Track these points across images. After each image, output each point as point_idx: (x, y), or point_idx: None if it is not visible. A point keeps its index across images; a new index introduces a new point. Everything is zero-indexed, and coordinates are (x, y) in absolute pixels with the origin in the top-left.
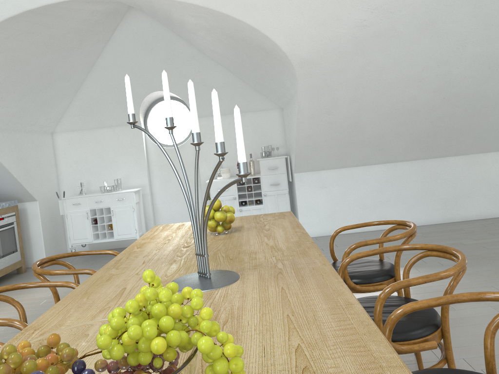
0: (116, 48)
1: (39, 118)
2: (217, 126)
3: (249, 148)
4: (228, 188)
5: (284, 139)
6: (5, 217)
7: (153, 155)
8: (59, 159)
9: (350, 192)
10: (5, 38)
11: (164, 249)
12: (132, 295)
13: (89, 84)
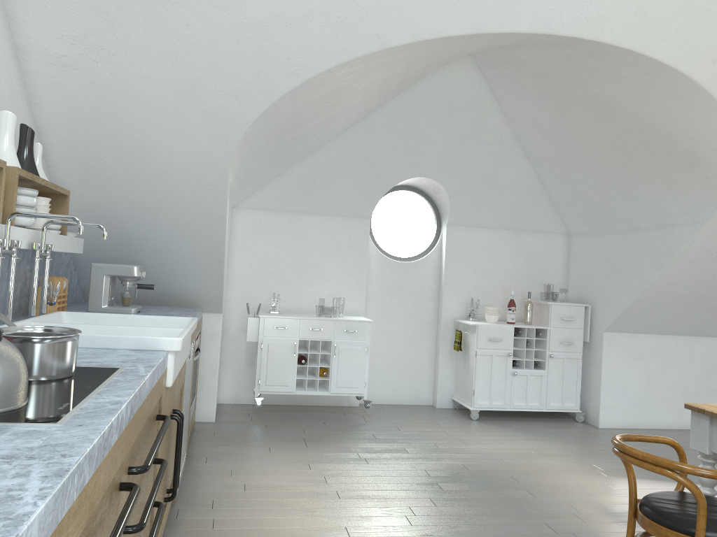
0: (405, 105)
1: (252, 183)
2: None
3: (516, 282)
4: (502, 338)
5: (564, 278)
6: (198, 335)
7: (374, 269)
8: (234, 251)
9: (670, 370)
10: (383, 62)
11: None
12: None
13: (335, 146)
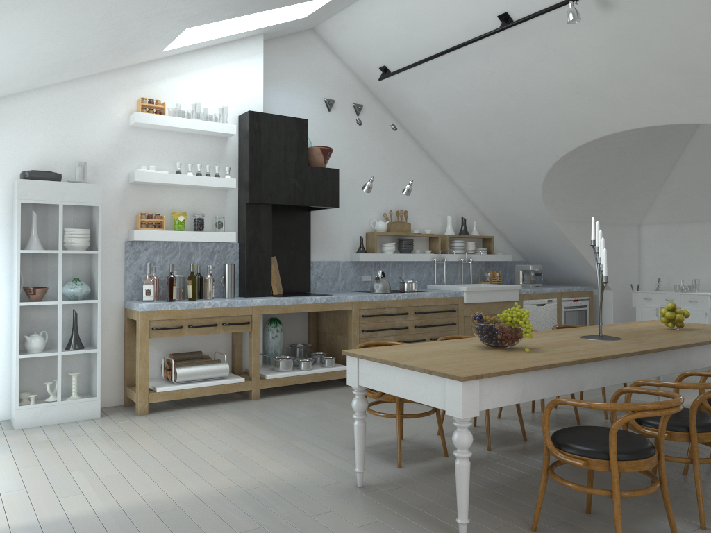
0: (700, 144)
1: (622, 212)
2: (601, 256)
3: None
4: None
5: None
6: (579, 299)
7: None
8: (643, 252)
9: None
10: (580, 157)
11: (619, 328)
12: (561, 335)
13: (674, 178)
